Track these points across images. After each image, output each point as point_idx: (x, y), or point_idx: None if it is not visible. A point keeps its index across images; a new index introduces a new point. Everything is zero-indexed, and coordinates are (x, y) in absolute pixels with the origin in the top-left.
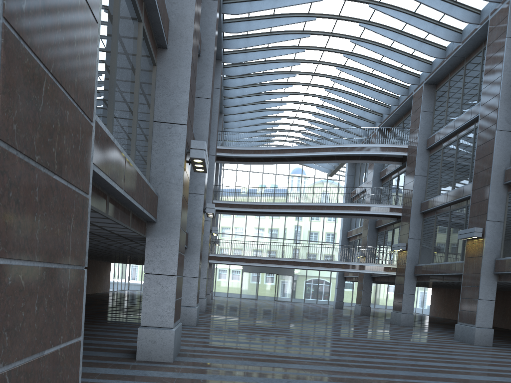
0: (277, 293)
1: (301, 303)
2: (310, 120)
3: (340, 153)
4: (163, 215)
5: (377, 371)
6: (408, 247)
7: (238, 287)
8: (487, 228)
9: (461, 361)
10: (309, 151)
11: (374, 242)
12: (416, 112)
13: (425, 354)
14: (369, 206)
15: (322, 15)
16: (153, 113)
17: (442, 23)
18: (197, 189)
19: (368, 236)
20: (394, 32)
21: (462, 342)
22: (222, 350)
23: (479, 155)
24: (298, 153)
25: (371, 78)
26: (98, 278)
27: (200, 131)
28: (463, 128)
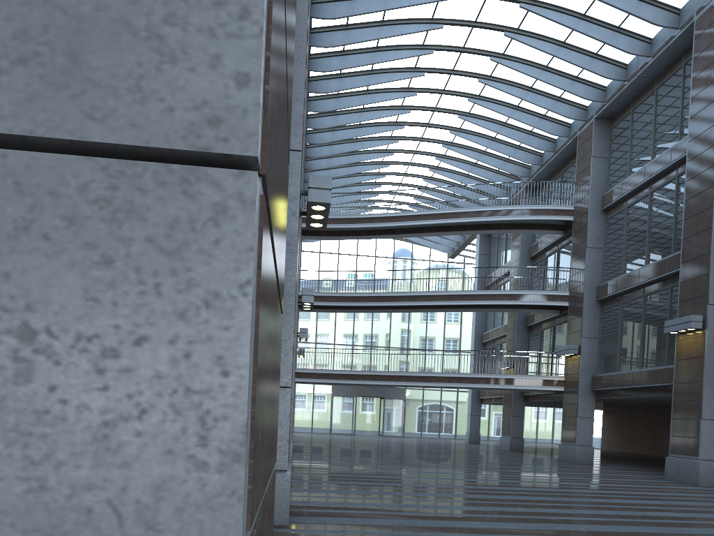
0: (382, 425)
1: (417, 438)
2: (426, 177)
3: (477, 219)
4: None
5: (600, 527)
6: (581, 350)
7: (327, 418)
8: (709, 315)
9: (705, 510)
10: (433, 218)
11: (525, 346)
12: (584, 159)
13: (645, 501)
14: (522, 293)
15: (451, 21)
16: None
17: (623, 29)
18: None
19: (516, 338)
20: (554, 44)
21: (679, 483)
22: (352, 505)
23: (690, 212)
24: (416, 222)
25: (517, 113)
26: None
27: None
28: (658, 177)
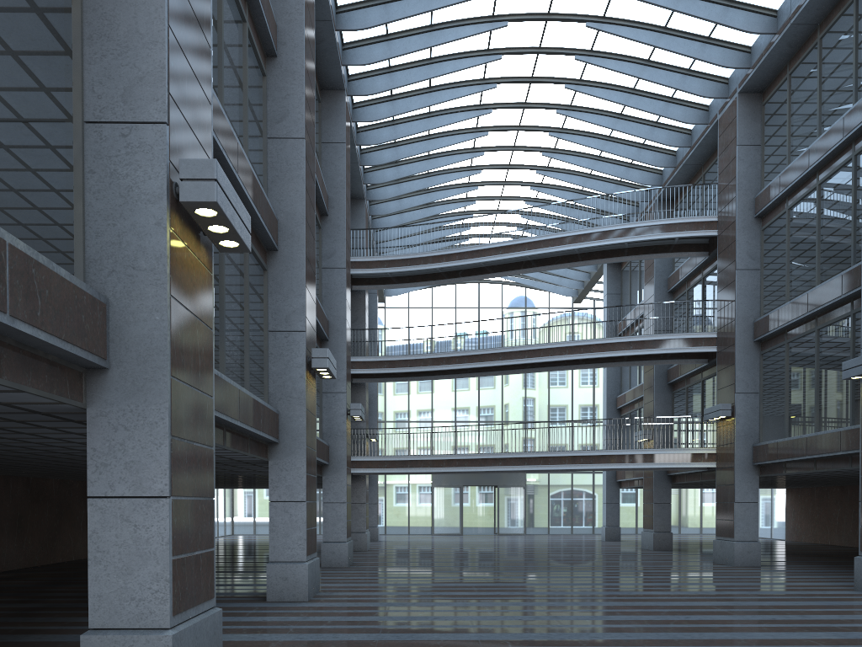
0: (497, 521)
1: (542, 535)
2: (528, 199)
3: (587, 245)
4: (125, 350)
5: None
6: (736, 411)
7: (427, 515)
8: None
9: None
10: (528, 248)
11: (668, 410)
12: (728, 151)
13: (806, 635)
14: (652, 339)
15: None
16: (81, 103)
17: None
18: (291, 321)
19: (654, 399)
20: None
21: None
22: None
23: None
24: (507, 255)
25: (634, 98)
26: None
27: (289, 206)
28: (828, 162)
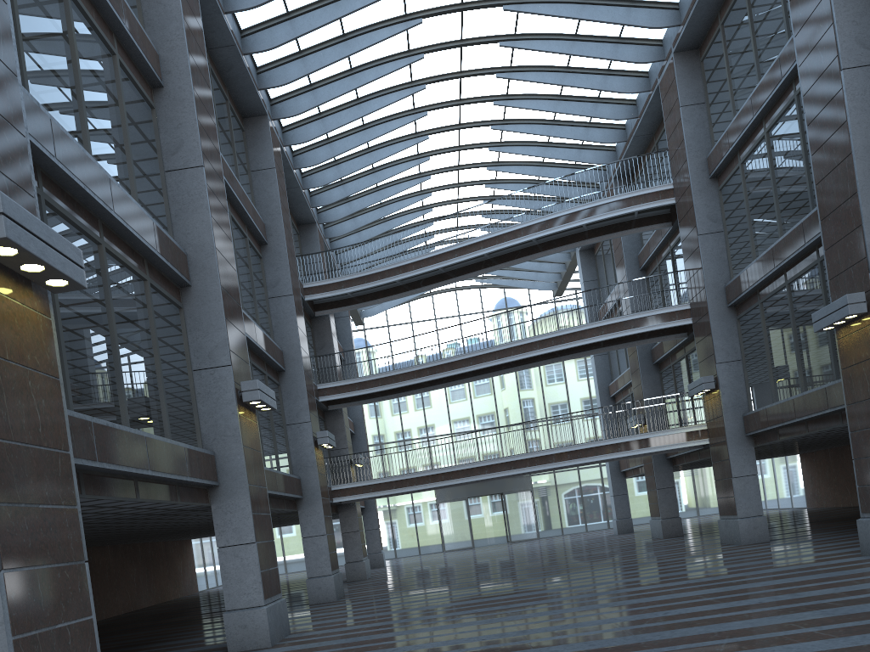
0: (508, 529)
1: (556, 537)
2: (486, 198)
3: (542, 233)
4: None
5: None
6: (720, 382)
7: (436, 533)
8: None
9: None
10: (483, 247)
11: (658, 391)
12: (672, 114)
13: (789, 617)
14: (623, 320)
15: None
16: None
17: None
18: (215, 357)
19: (642, 382)
20: None
21: None
22: None
23: (817, 140)
24: (463, 256)
25: (569, 76)
26: (167, 572)
27: (196, 238)
28: (772, 107)
